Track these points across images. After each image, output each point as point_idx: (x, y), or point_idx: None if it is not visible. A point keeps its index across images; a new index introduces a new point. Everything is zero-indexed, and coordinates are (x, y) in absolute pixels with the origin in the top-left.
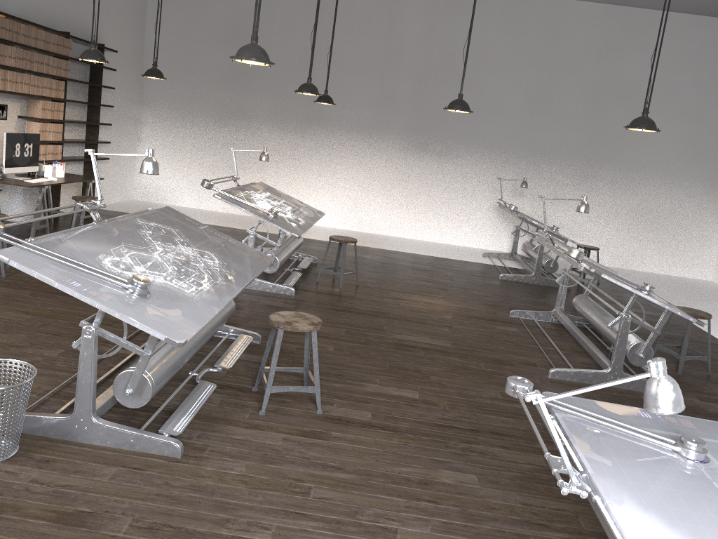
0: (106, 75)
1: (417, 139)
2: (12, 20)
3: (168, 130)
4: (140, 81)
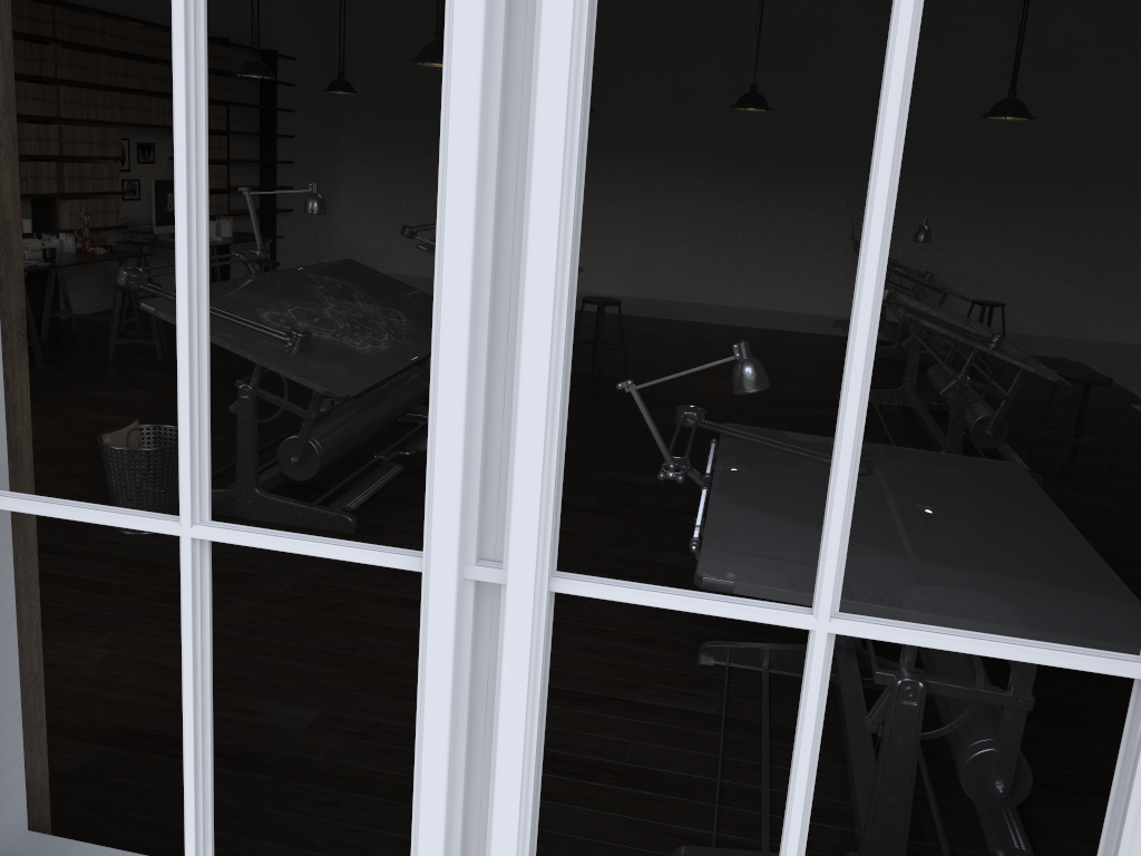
0: (282, 93)
1: (732, 156)
2: (153, 28)
3: (373, 165)
4: (331, 97)
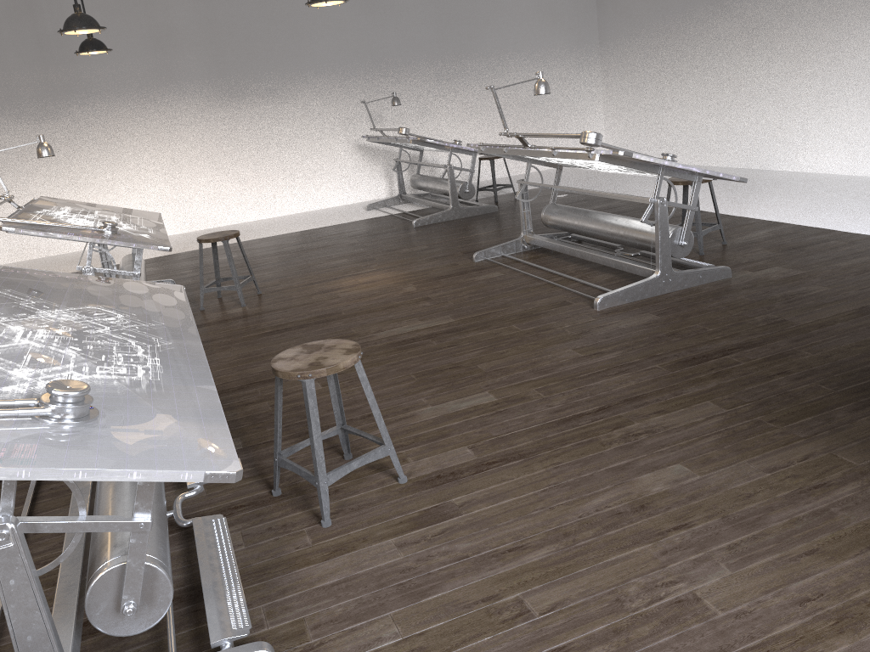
0: None
1: (226, 82)
2: None
3: None
4: None
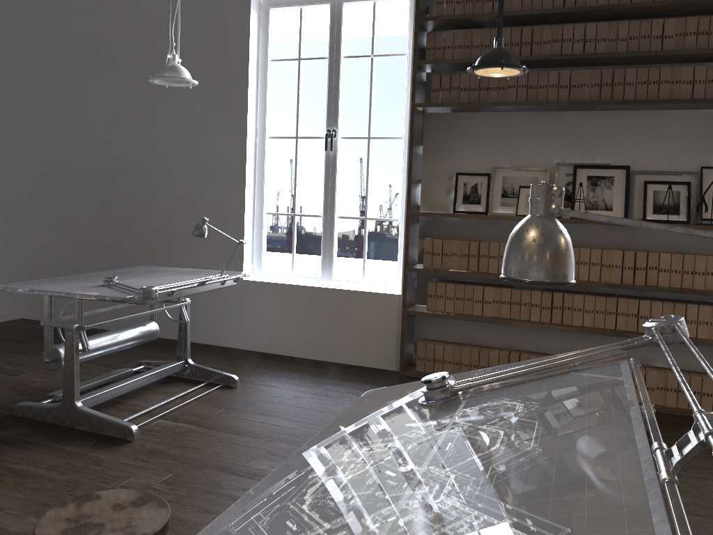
0: None
1: None
2: None
3: None
4: None
